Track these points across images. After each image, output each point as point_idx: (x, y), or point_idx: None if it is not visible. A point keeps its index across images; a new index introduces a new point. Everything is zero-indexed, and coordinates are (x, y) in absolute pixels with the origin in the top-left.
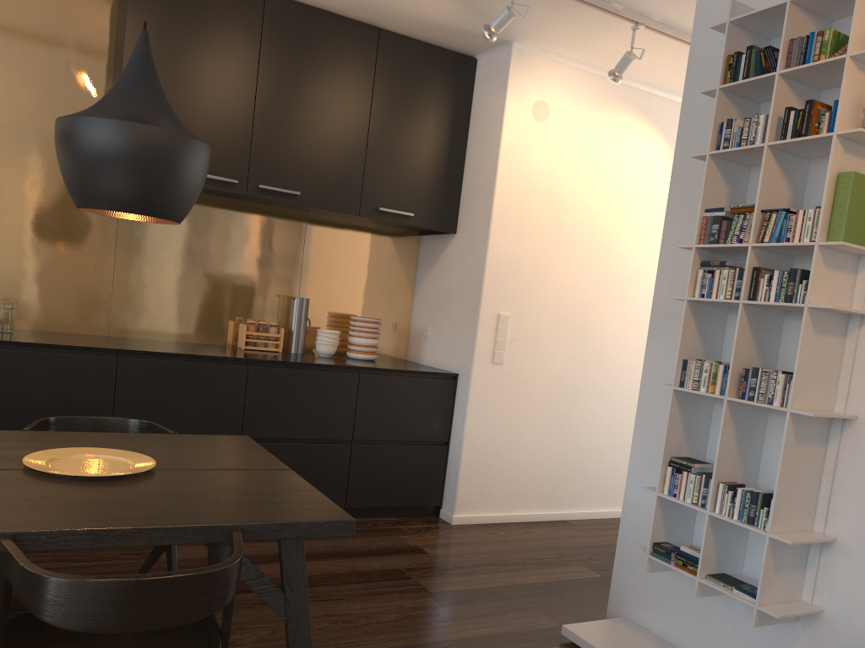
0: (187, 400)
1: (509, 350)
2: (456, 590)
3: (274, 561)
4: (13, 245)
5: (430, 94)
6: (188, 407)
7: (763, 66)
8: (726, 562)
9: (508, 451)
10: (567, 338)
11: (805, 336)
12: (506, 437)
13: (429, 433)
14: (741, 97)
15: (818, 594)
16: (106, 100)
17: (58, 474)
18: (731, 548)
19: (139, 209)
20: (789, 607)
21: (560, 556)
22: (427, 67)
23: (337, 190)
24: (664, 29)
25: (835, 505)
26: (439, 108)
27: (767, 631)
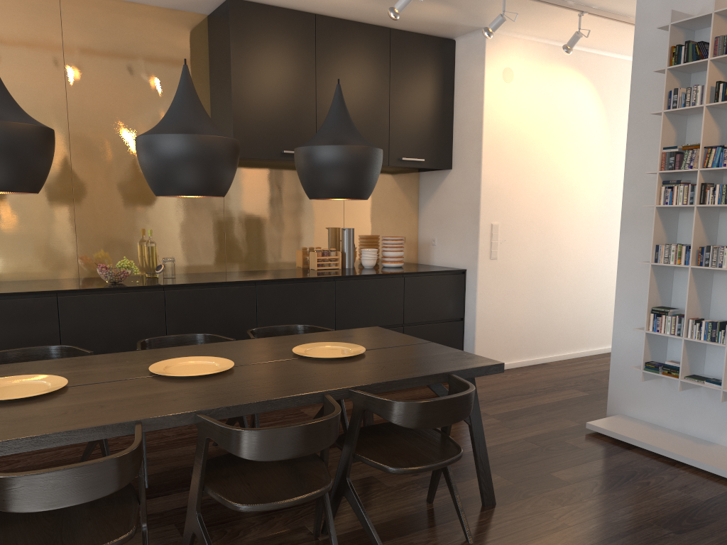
0: (300, 309)
1: (500, 248)
2: (505, 412)
3: None
4: (160, 216)
5: (427, 70)
6: (301, 314)
7: (698, 54)
8: (695, 367)
9: (505, 319)
10: (536, 235)
11: None
12: (503, 309)
13: (451, 313)
14: (679, 71)
15: None
16: (327, 132)
17: (321, 358)
18: (697, 358)
19: (355, 196)
20: None
21: (556, 385)
22: (423, 51)
23: None
24: (600, 13)
25: None
26: (433, 80)
27: (724, 406)
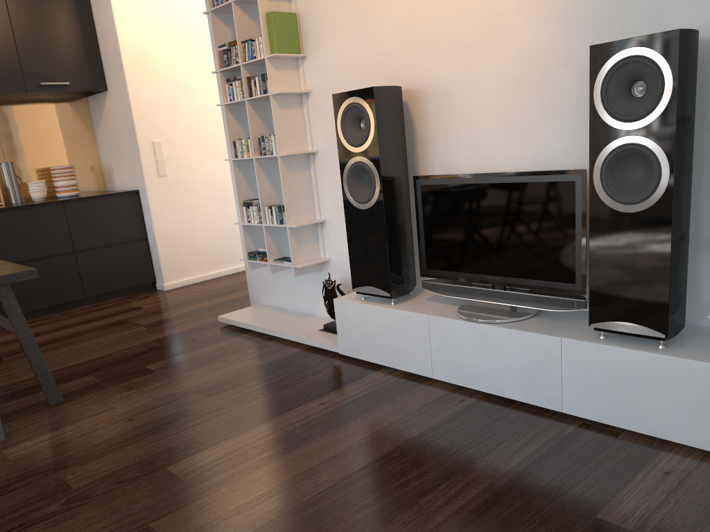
0: None
1: (169, 165)
2: (159, 320)
3: (36, 336)
4: None
5: None
6: None
7: None
8: (285, 250)
9: (190, 234)
10: (209, 148)
11: (275, 111)
12: (185, 225)
13: (130, 234)
14: None
15: (326, 251)
16: None
17: None
18: (286, 242)
19: None
20: (311, 262)
21: (234, 288)
22: None
23: (2, 76)
24: None
25: (321, 202)
26: None
27: (314, 281)
